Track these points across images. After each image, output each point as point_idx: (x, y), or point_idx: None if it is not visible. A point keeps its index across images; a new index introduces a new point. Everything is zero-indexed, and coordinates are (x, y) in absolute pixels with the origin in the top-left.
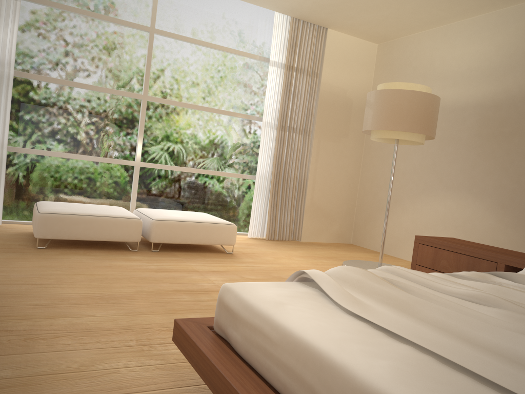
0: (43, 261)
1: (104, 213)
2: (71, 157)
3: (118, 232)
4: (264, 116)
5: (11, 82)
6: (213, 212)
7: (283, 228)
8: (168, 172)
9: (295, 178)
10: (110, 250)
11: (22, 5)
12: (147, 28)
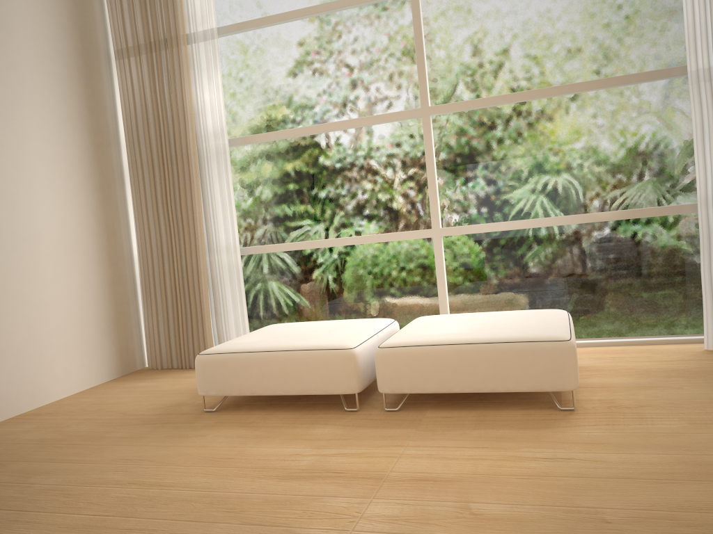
0: (149, 446)
1: (294, 344)
2: (331, 245)
3: (314, 378)
4: (689, 58)
5: (228, 156)
6: (614, 300)
7: None
8: (498, 235)
9: None
10: (310, 411)
11: (232, 42)
12: None
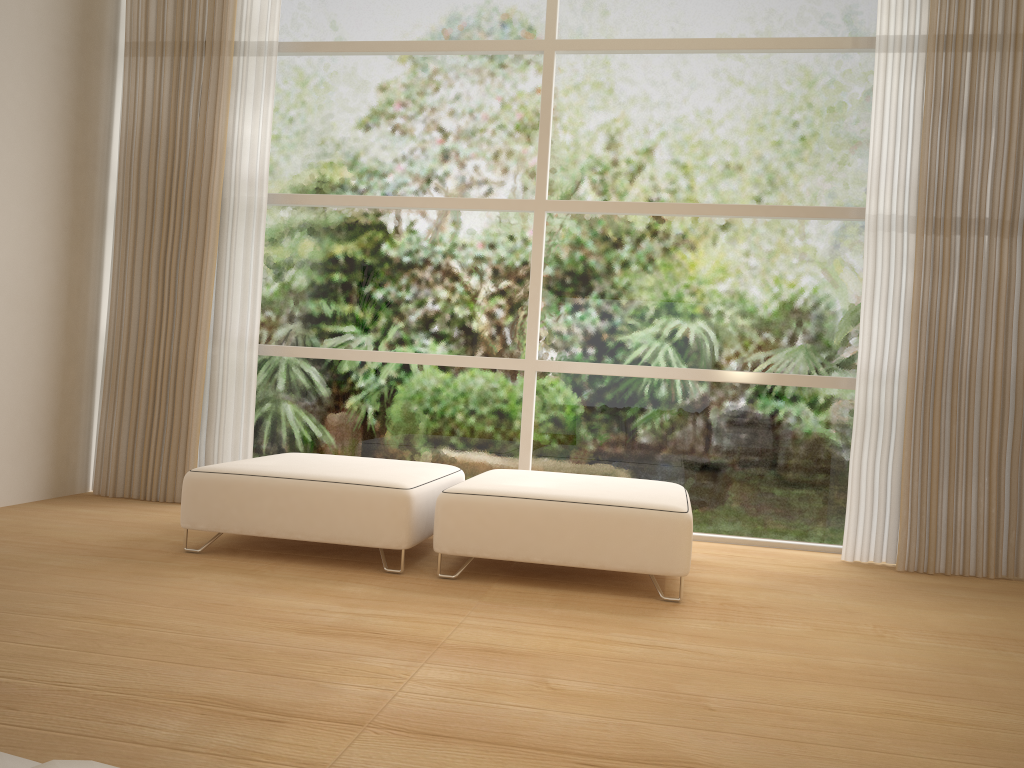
0: (108, 580)
1: (328, 474)
2: (386, 360)
3: (349, 522)
4: (869, 199)
5: (264, 216)
6: (741, 485)
7: (964, 537)
8: (610, 380)
9: (998, 377)
10: (336, 567)
11: (294, 65)
12: (537, 45)
